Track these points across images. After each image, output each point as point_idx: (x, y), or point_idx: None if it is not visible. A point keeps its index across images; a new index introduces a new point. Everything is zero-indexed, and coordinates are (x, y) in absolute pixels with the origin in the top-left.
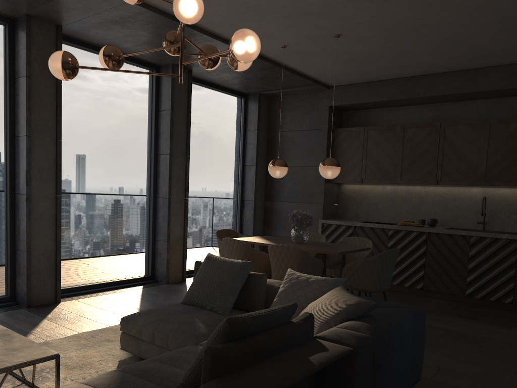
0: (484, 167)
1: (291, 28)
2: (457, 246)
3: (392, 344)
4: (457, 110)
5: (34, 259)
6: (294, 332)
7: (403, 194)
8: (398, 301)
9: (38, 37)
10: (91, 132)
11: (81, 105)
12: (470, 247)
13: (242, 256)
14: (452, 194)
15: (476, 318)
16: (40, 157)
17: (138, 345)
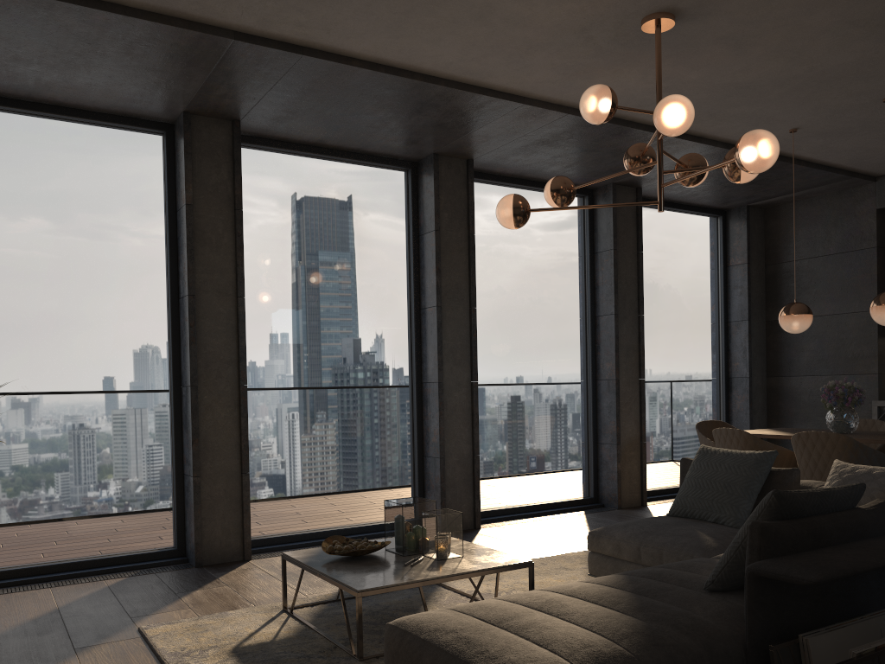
0: None
1: (806, 103)
2: None
3: None
4: None
5: (447, 468)
6: (864, 518)
7: None
8: None
9: (446, 178)
10: (507, 294)
11: (494, 258)
12: None
13: None
14: None
15: None
16: (452, 332)
17: (615, 567)
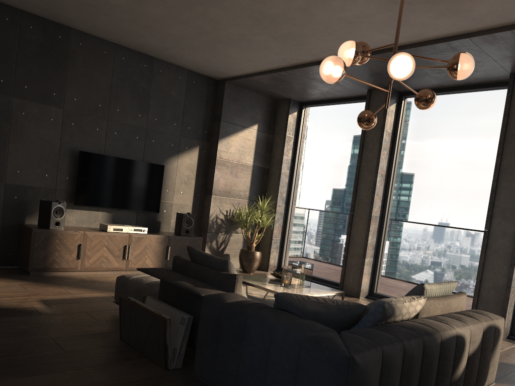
0: None
1: None
2: None
3: (246, 331)
4: None
5: (483, 289)
6: (209, 273)
7: None
8: None
9: None
10: None
11: None
12: None
13: None
14: None
15: None
16: (505, 197)
17: None
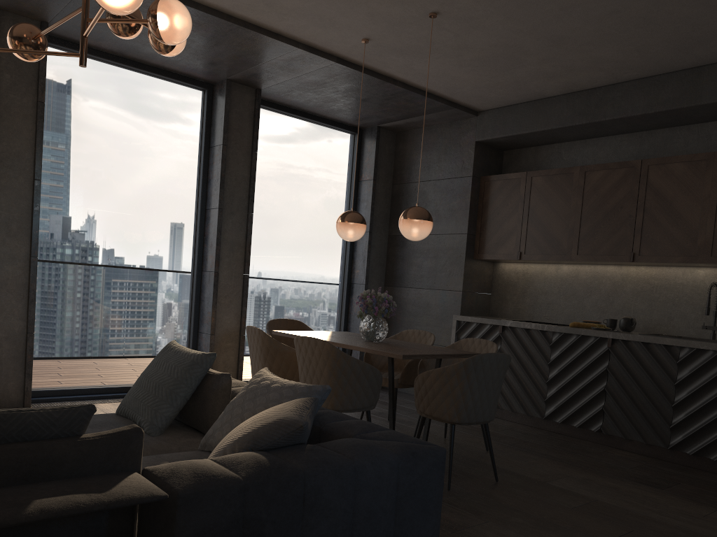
0: (710, 233)
1: (356, 6)
2: (657, 363)
3: (312, 500)
4: (675, 140)
5: None
6: (60, 453)
7: (588, 278)
8: (549, 448)
9: None
10: (101, 174)
11: (86, 135)
12: (679, 367)
13: (264, 355)
14: (664, 279)
15: (668, 486)
16: (8, 202)
17: None
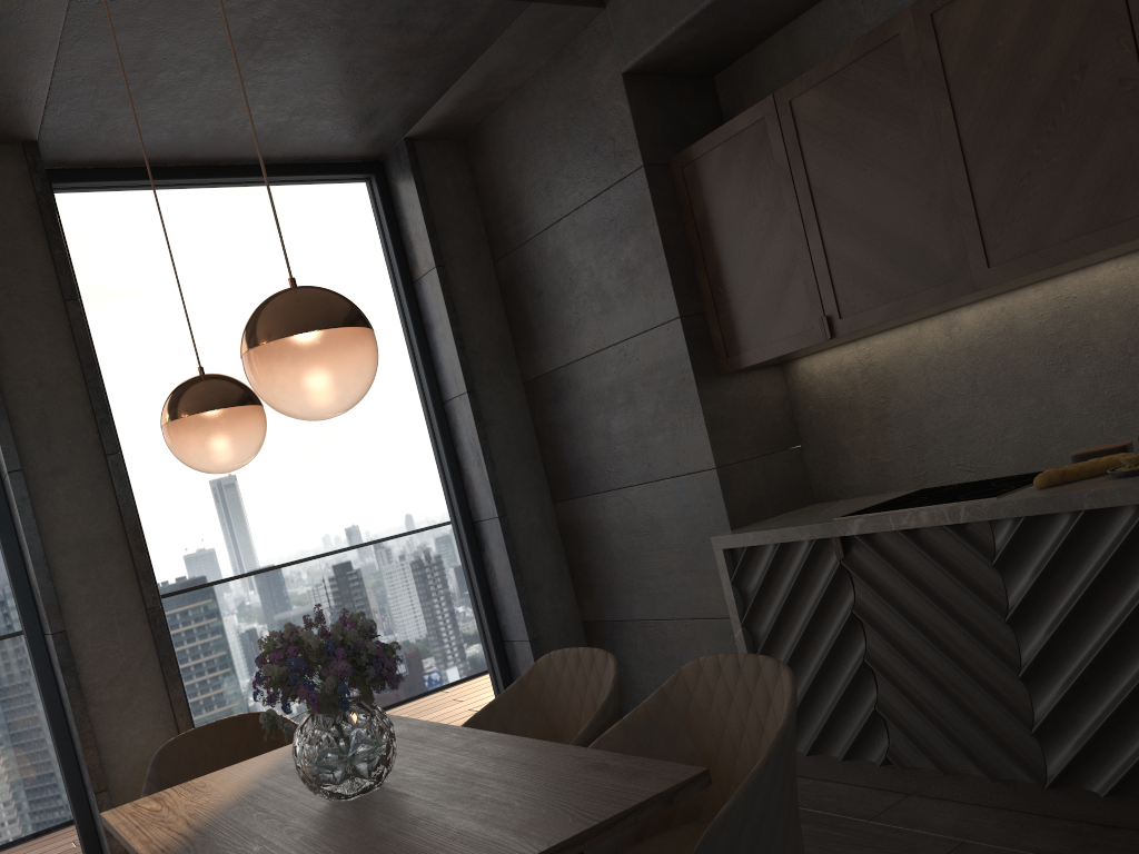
0: None
1: None
2: None
3: None
4: None
5: None
6: None
7: (1046, 324)
8: None
9: None
10: None
11: None
12: None
13: None
14: None
15: None
16: None
17: None
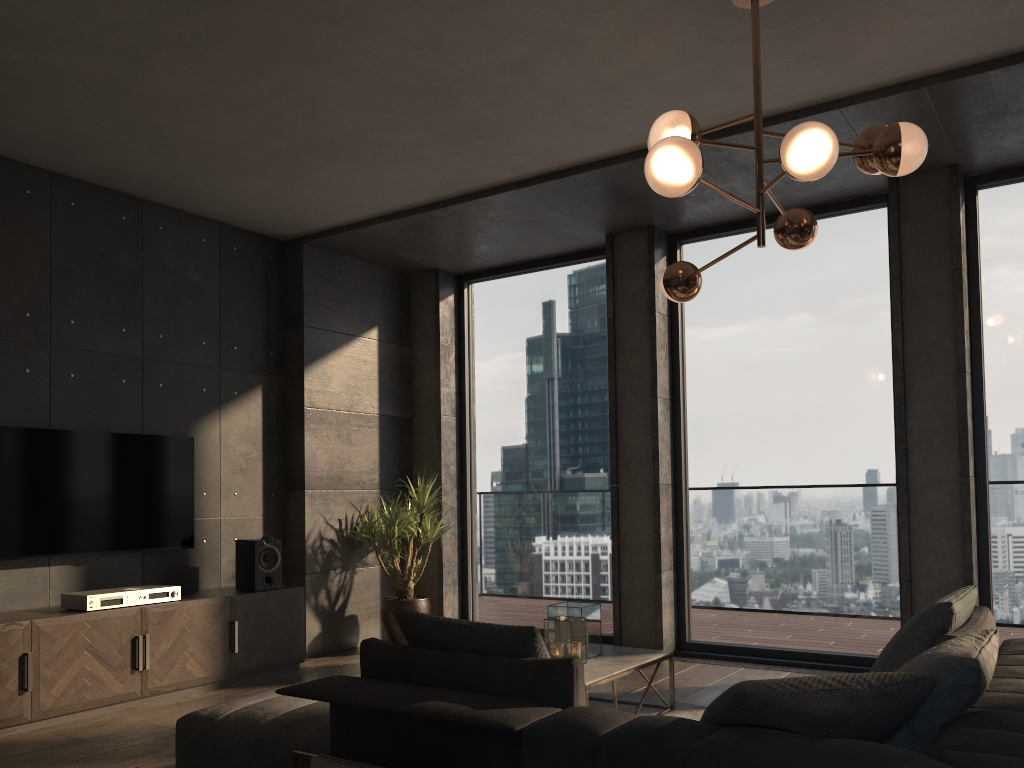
0: None
1: None
2: None
3: None
4: None
5: (918, 595)
6: (491, 669)
7: None
8: None
9: (914, 203)
10: None
11: None
12: None
13: None
14: None
15: None
16: (925, 410)
17: None
